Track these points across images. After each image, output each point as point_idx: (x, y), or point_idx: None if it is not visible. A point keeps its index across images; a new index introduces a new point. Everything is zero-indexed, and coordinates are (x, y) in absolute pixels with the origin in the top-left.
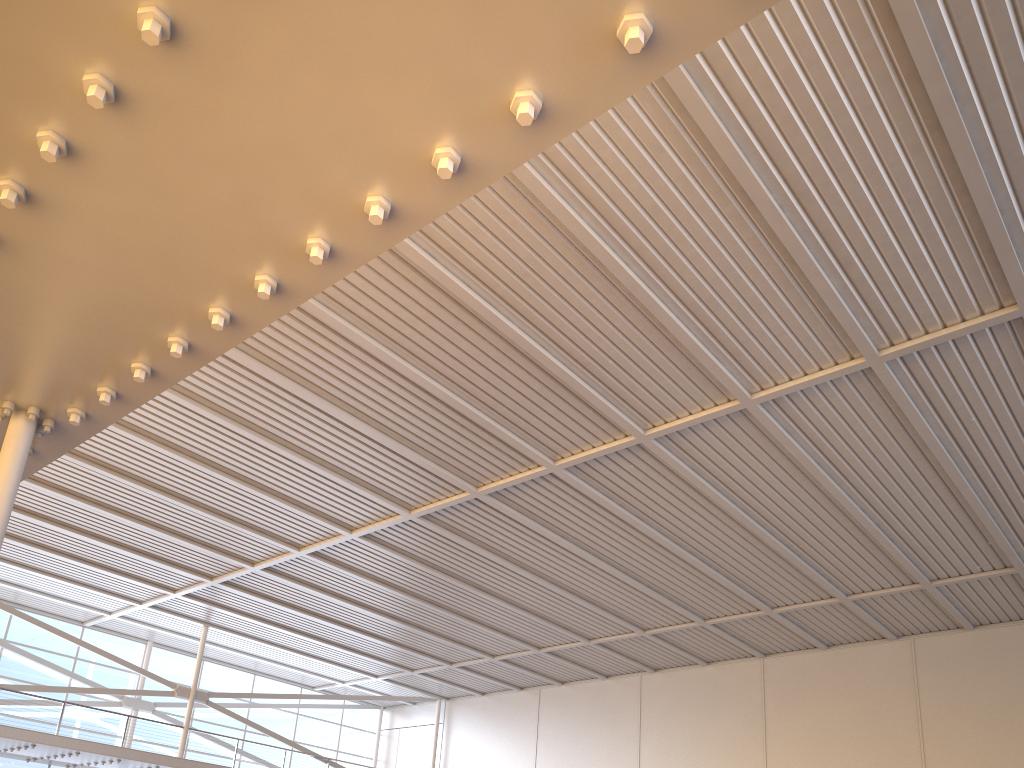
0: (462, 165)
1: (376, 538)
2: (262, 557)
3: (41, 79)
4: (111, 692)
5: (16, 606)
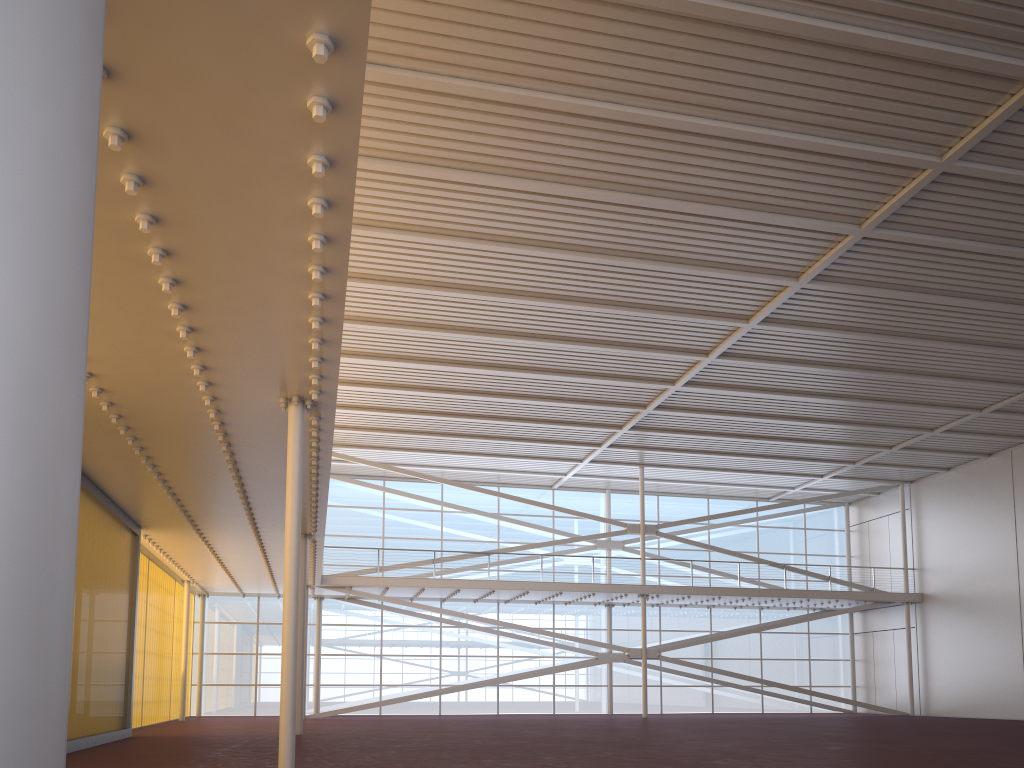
0: (329, 201)
1: (734, 354)
2: (648, 399)
3: (137, 260)
4: (575, 540)
5: (500, 485)
